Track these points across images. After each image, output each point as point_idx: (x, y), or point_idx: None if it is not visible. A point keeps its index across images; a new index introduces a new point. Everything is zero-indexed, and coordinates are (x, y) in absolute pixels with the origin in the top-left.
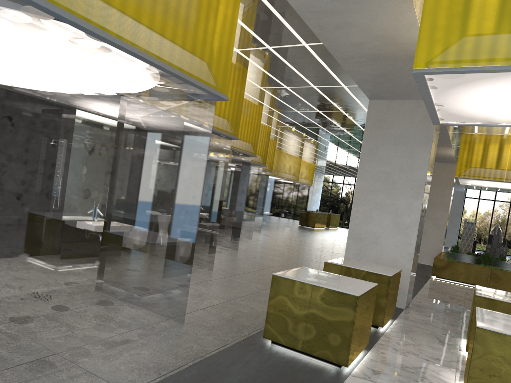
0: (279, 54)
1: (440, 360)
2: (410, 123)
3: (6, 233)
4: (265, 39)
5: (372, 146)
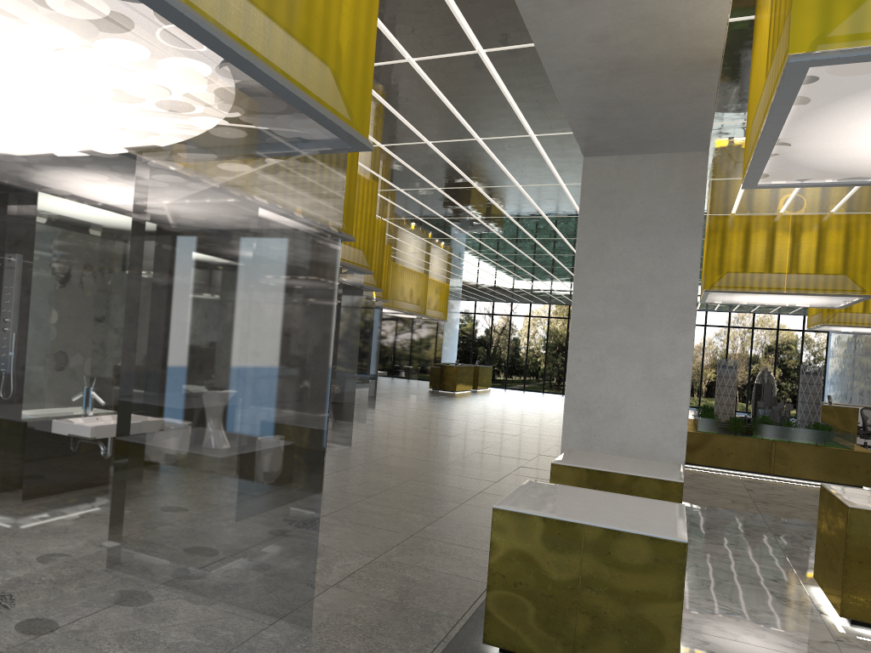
0: (426, 74)
1: (807, 642)
2: (660, 195)
3: None
4: (406, 41)
5: (595, 240)
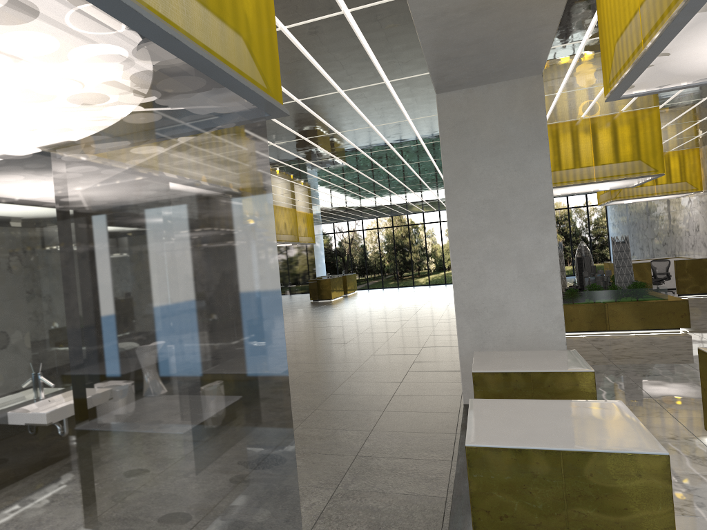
0: (297, 39)
1: None
2: (508, 117)
3: None
4: (279, 11)
5: (458, 164)
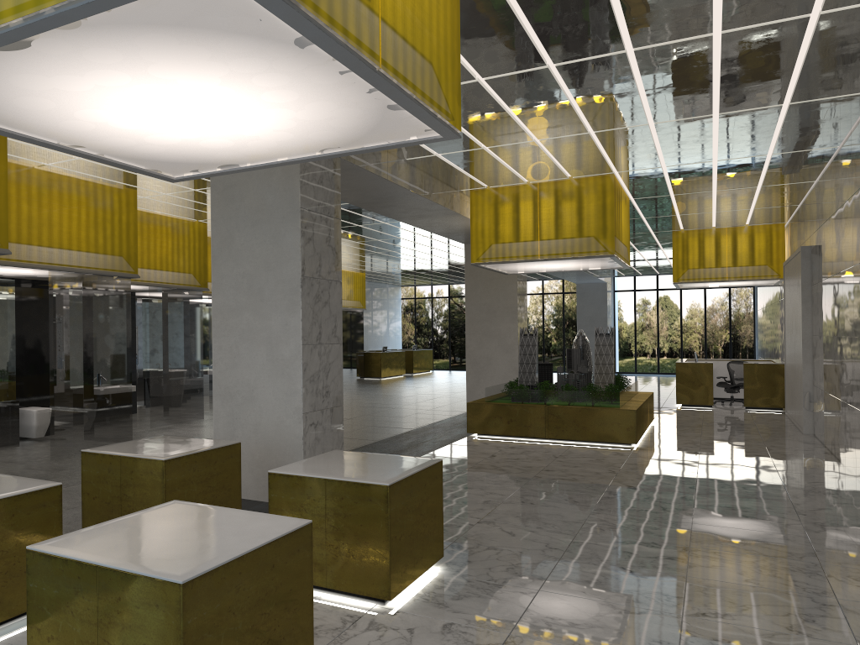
0: None
1: None
2: (268, 185)
3: None
4: None
5: (224, 233)
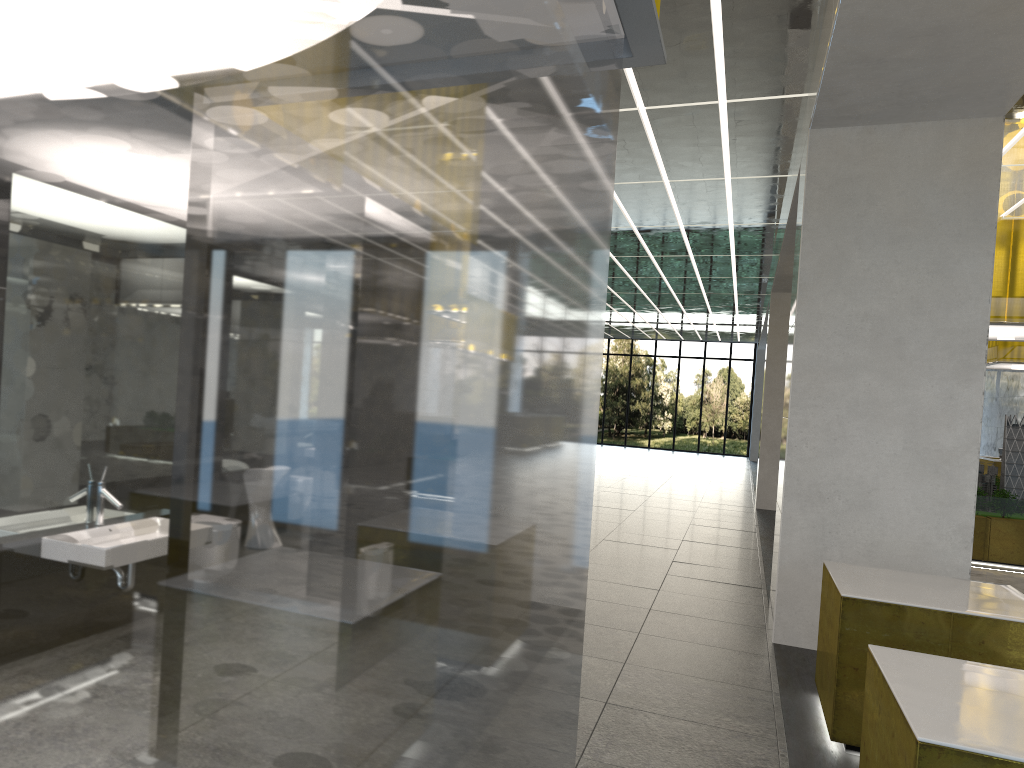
0: None
1: None
2: (930, 183)
3: None
4: None
5: (828, 250)
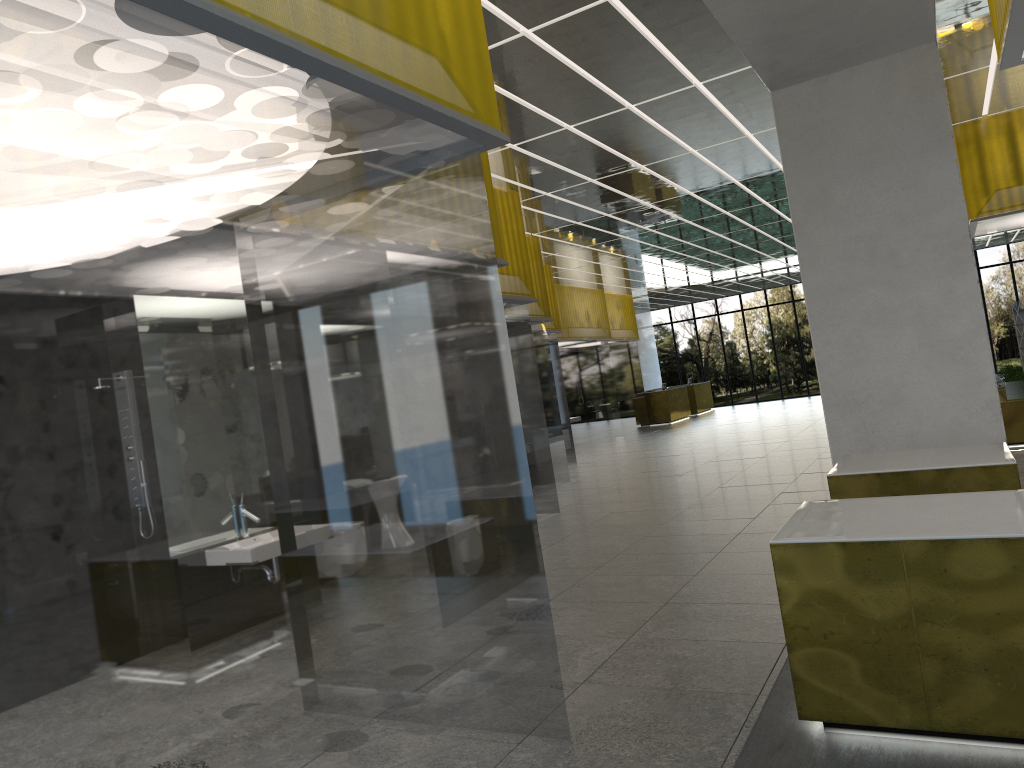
0: (549, 44)
1: None
2: (885, 112)
3: (50, 613)
4: (516, 11)
5: (811, 190)
